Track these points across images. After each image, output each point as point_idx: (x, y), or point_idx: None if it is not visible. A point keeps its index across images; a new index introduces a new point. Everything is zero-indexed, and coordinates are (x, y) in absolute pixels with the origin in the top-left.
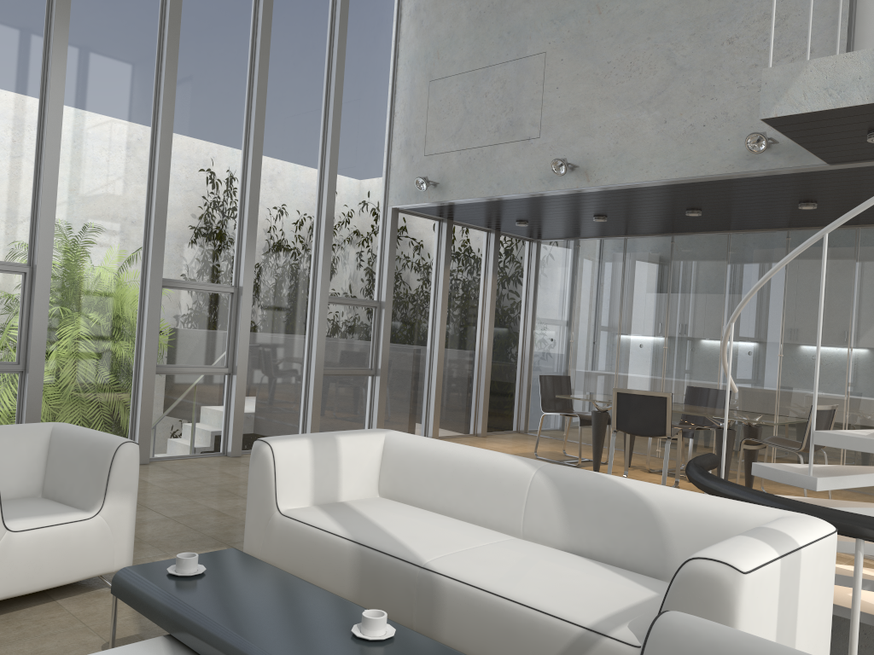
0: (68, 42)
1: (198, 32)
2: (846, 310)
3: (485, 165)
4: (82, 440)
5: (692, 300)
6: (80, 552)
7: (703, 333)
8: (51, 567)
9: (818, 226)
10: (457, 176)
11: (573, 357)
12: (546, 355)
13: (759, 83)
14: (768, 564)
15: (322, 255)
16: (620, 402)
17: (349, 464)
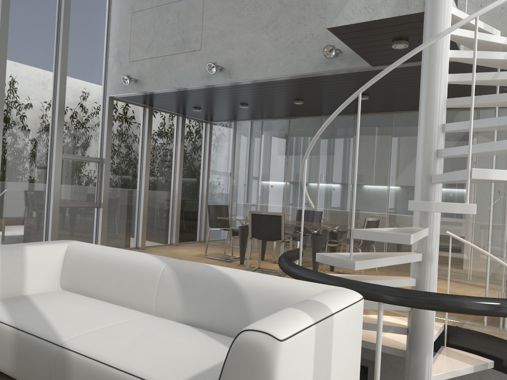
0: None
1: None
2: (386, 162)
3: (167, 68)
4: None
5: (301, 158)
6: None
7: (307, 178)
8: None
9: (371, 112)
10: (149, 75)
11: (232, 194)
12: (216, 193)
13: None
14: (304, 330)
15: (56, 126)
16: (253, 219)
17: (34, 266)
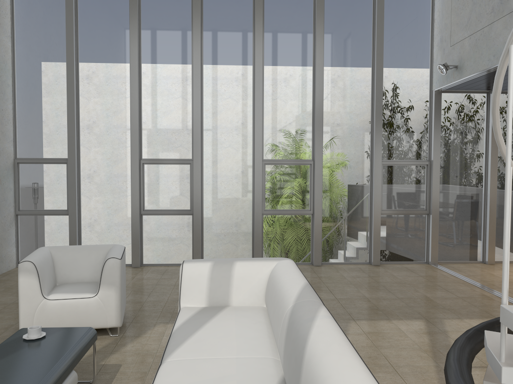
0: (203, 38)
1: (277, 9)
2: None
3: (485, 43)
4: (106, 255)
5: None
6: (85, 314)
7: None
8: (69, 320)
9: None
10: (468, 56)
11: None
12: None
13: None
14: None
15: (374, 133)
16: None
17: (240, 281)
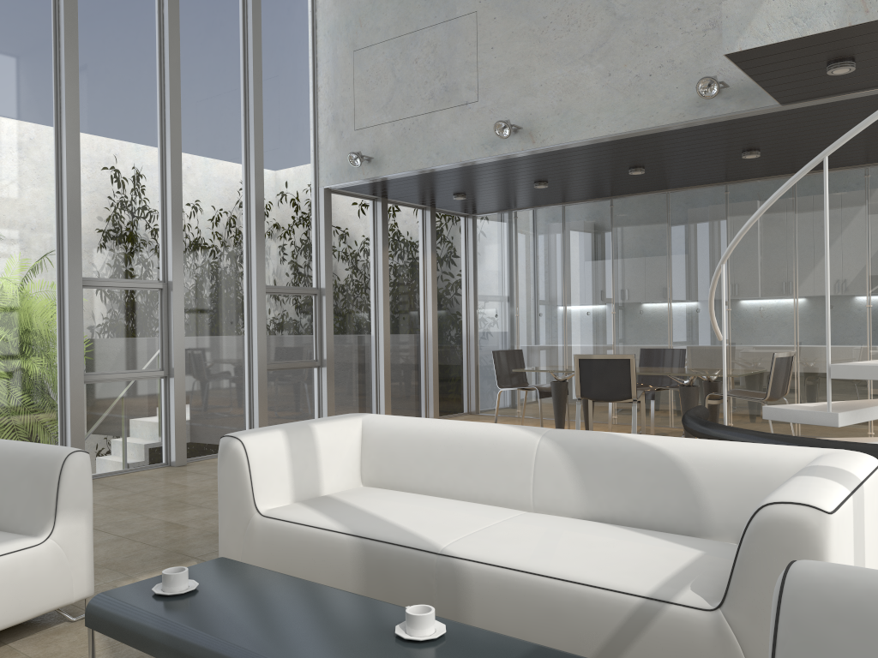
0: None
1: (98, 4)
2: (789, 259)
3: (421, 135)
4: (19, 455)
5: (636, 263)
6: (32, 584)
7: (650, 295)
8: None
9: (756, 177)
10: (392, 148)
11: (520, 331)
12: (492, 332)
13: (703, 27)
14: (845, 501)
15: (255, 242)
16: (582, 368)
17: (328, 453)
